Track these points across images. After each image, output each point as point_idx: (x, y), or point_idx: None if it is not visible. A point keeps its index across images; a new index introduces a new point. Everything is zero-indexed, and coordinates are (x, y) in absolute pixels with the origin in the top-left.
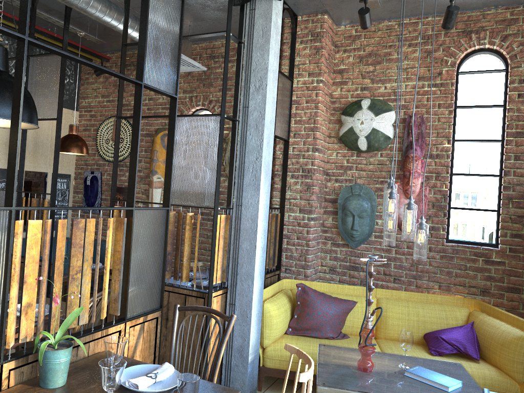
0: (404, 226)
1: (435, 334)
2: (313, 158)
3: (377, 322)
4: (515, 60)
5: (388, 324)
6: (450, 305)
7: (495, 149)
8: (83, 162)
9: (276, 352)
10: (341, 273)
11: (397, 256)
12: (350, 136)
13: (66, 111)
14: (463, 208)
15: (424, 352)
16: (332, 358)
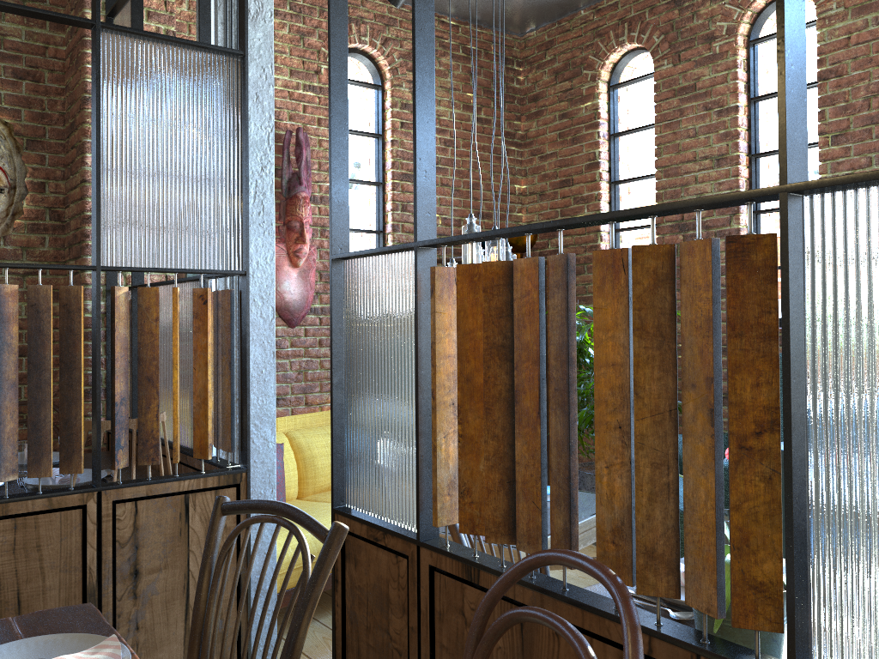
0: None
1: None
2: None
3: (300, 471)
4: (397, 76)
5: (318, 468)
6: None
7: (373, 195)
8: None
9: None
10: None
11: (279, 361)
12: None
13: None
14: None
15: None
16: None
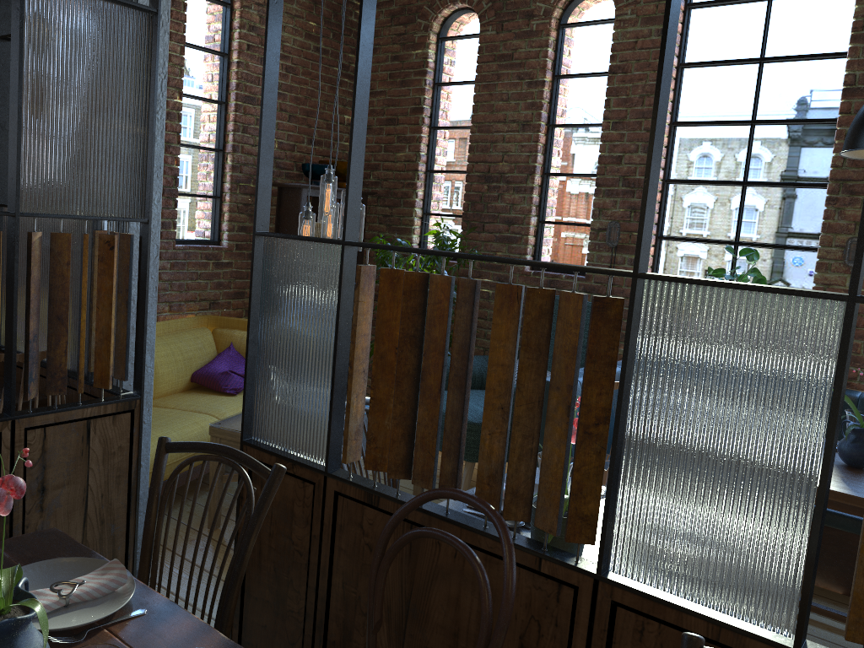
0: None
1: (219, 370)
2: None
3: None
4: None
5: (159, 376)
6: (195, 330)
7: (215, 114)
8: None
9: None
10: None
11: None
12: None
13: None
14: (187, 194)
15: (220, 396)
16: None
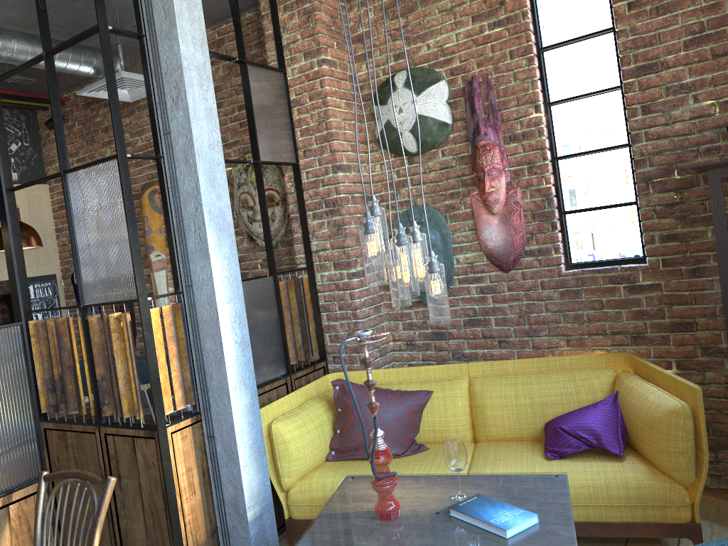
0: (396, 276)
1: (554, 424)
2: (336, 183)
3: (473, 417)
4: None
5: (487, 418)
6: (584, 370)
7: (614, 103)
8: (67, 253)
9: (303, 495)
10: (422, 346)
11: (496, 305)
12: (389, 135)
13: (28, 188)
14: (582, 210)
15: (538, 456)
16: (347, 502)
